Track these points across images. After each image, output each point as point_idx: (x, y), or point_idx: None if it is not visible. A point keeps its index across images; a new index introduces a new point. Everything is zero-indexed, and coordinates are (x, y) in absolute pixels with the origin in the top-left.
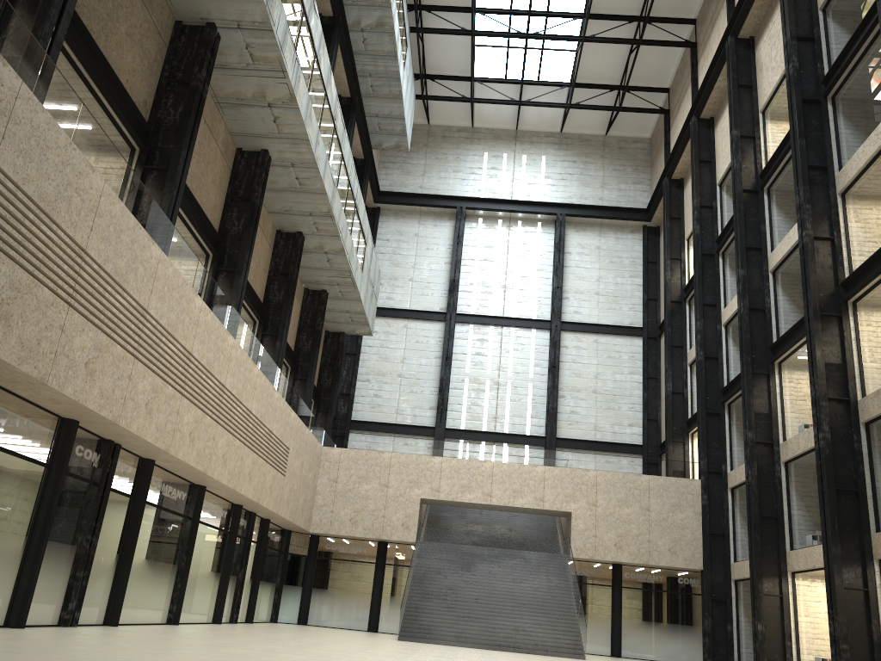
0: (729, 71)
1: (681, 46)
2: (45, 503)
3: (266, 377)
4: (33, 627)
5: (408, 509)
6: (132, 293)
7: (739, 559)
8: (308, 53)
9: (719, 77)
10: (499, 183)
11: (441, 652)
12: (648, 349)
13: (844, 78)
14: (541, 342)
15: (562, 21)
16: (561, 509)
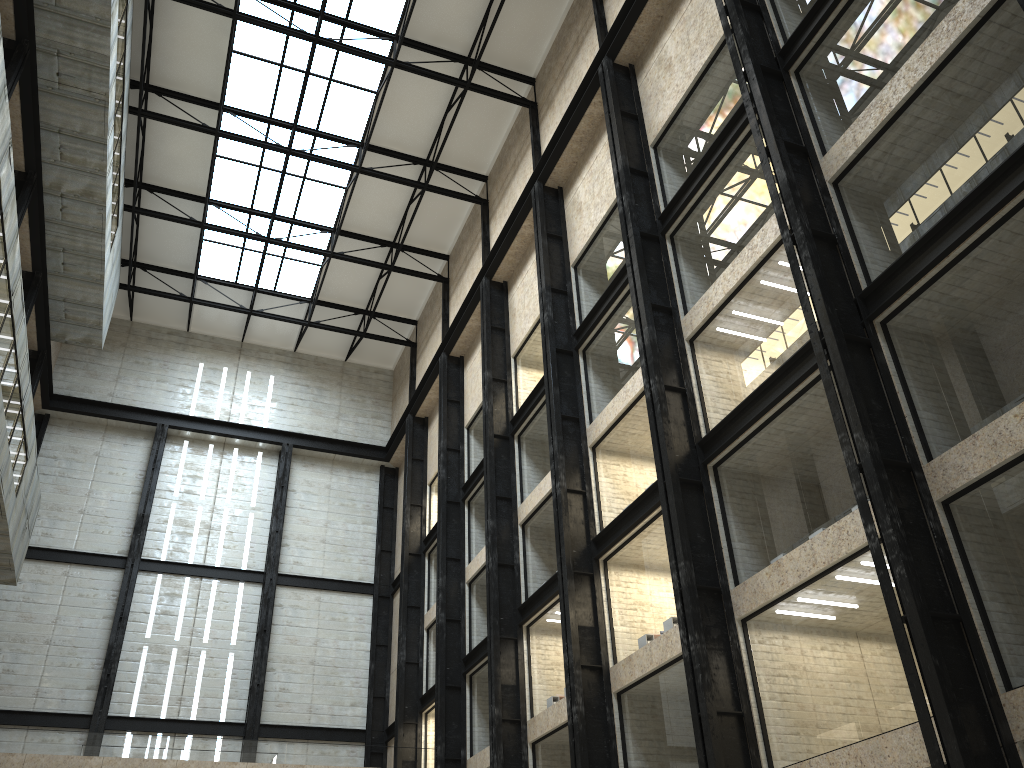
0: (483, 312)
1: (434, 279)
2: None
3: None
4: None
5: None
6: None
7: None
8: None
9: (472, 316)
10: (215, 401)
11: None
12: (379, 609)
13: (594, 334)
14: (251, 598)
15: (309, 232)
16: None
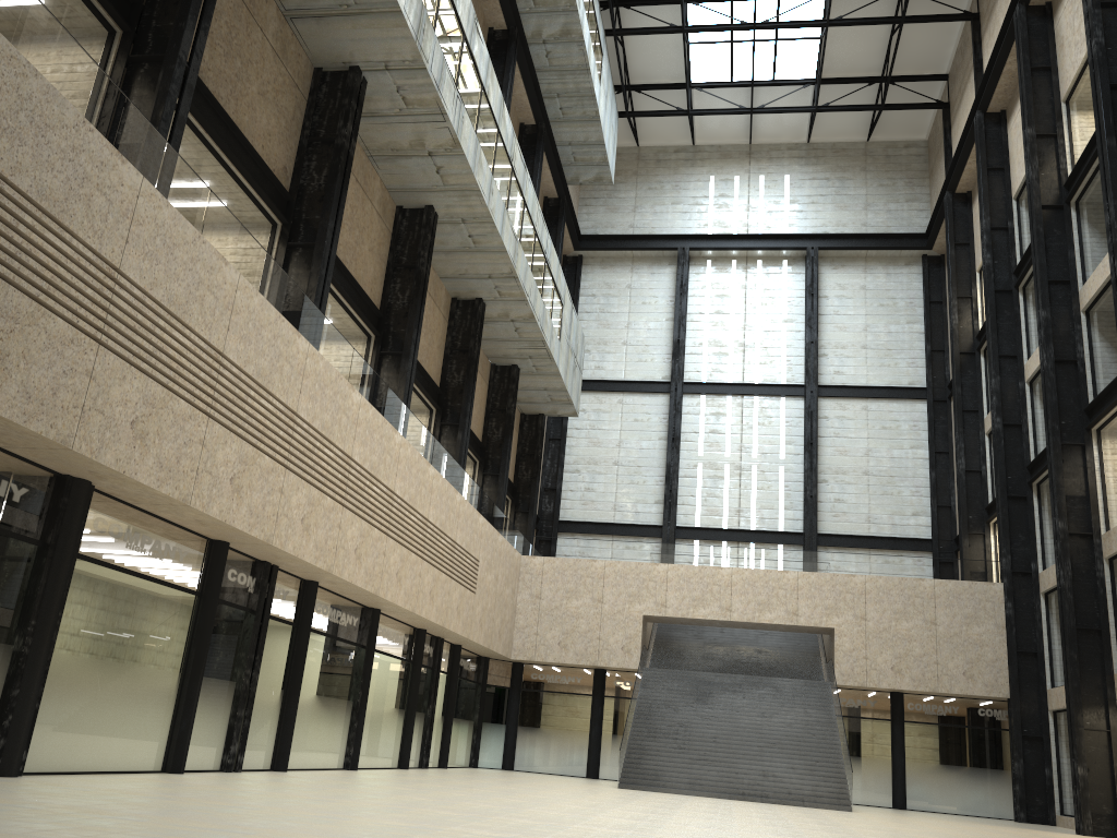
0: (1019, 51)
1: (959, 19)
2: (197, 636)
3: (444, 477)
4: (194, 772)
5: (628, 628)
6: (278, 395)
7: (1057, 683)
8: (473, 87)
9: (1009, 57)
10: (730, 214)
11: (664, 802)
12: (934, 415)
13: None
14: (793, 412)
15: (799, 3)
16: (820, 625)
